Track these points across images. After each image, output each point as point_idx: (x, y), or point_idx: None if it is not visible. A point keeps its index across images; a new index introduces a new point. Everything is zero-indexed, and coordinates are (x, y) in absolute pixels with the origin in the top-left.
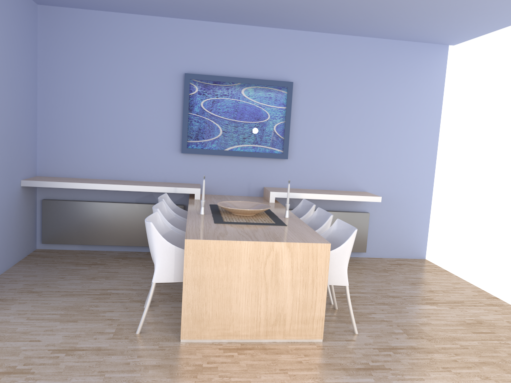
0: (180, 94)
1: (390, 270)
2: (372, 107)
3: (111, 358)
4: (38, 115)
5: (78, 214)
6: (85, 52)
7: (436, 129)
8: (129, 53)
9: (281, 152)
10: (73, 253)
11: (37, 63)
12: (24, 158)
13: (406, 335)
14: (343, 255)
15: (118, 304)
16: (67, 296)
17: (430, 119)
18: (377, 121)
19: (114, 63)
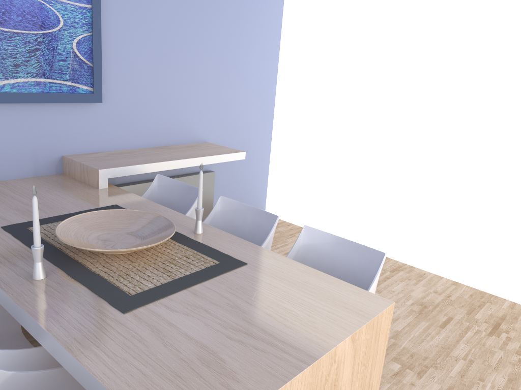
0: None
1: None
2: (211, 15)
3: None
4: None
5: None
6: None
7: (277, 52)
8: None
9: (90, 92)
10: None
11: None
12: None
13: (410, 370)
14: None
15: None
16: None
17: (272, 37)
18: (218, 38)
19: None
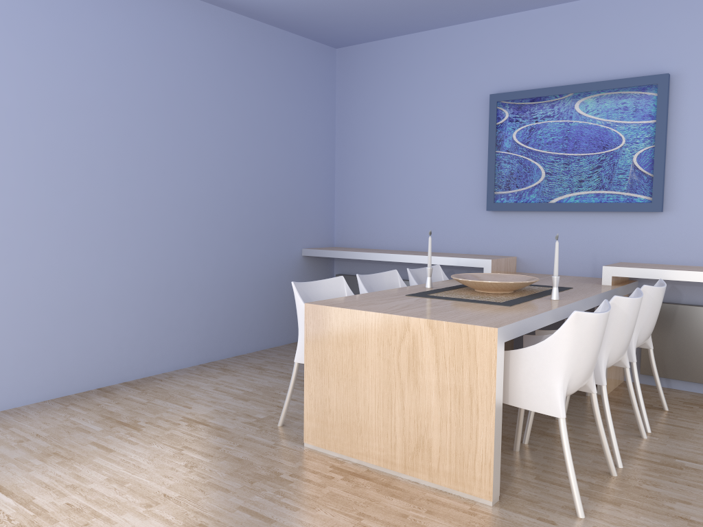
0: (487, 125)
1: None
2: None
3: (215, 439)
4: (335, 175)
5: None
6: (379, 92)
7: None
8: (425, 82)
9: (647, 201)
10: None
11: (335, 116)
12: (308, 224)
13: None
14: (549, 358)
15: None
16: (281, 378)
17: None
18: None
19: (408, 99)
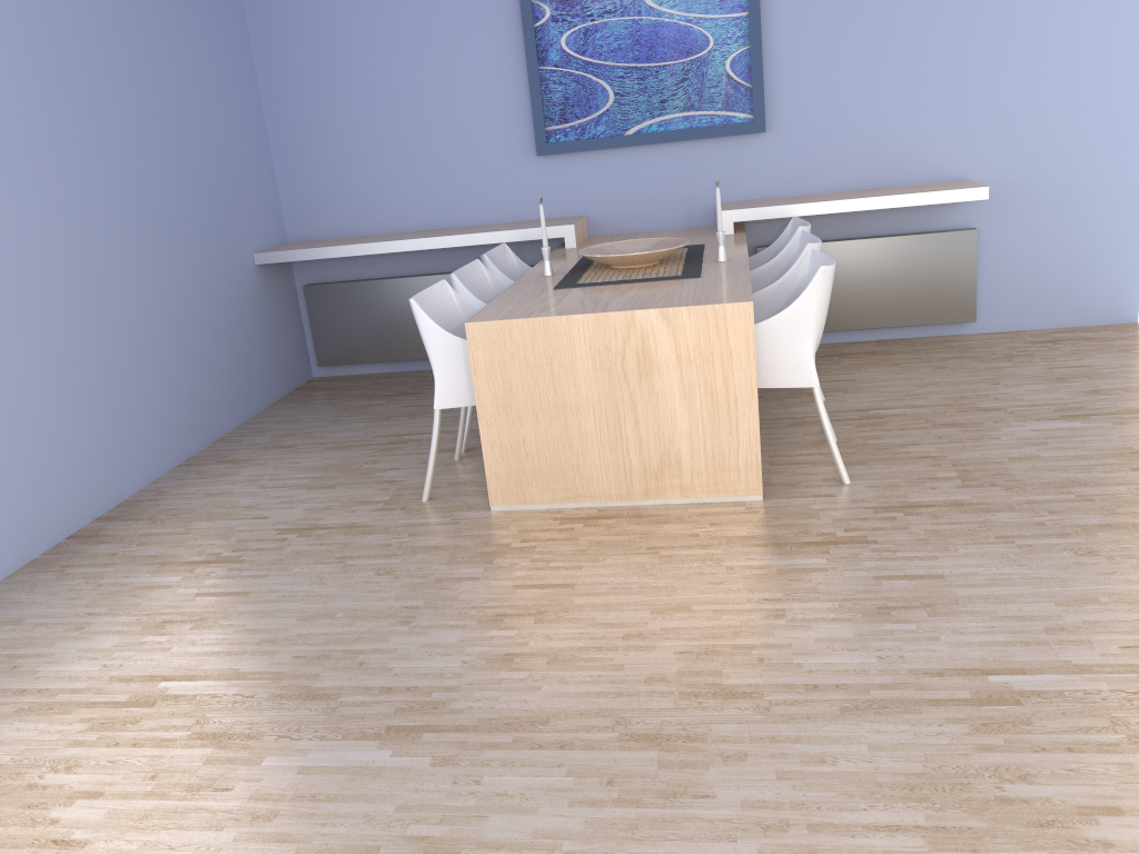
0: (517, 29)
1: (1022, 354)
2: None
3: (366, 538)
4: (267, 126)
5: (368, 306)
6: None
7: None
8: None
9: (748, 120)
10: (371, 379)
11: (247, 23)
12: (252, 213)
13: (959, 481)
14: (798, 325)
15: (411, 458)
16: (333, 450)
17: None
18: (982, 3)
19: None
